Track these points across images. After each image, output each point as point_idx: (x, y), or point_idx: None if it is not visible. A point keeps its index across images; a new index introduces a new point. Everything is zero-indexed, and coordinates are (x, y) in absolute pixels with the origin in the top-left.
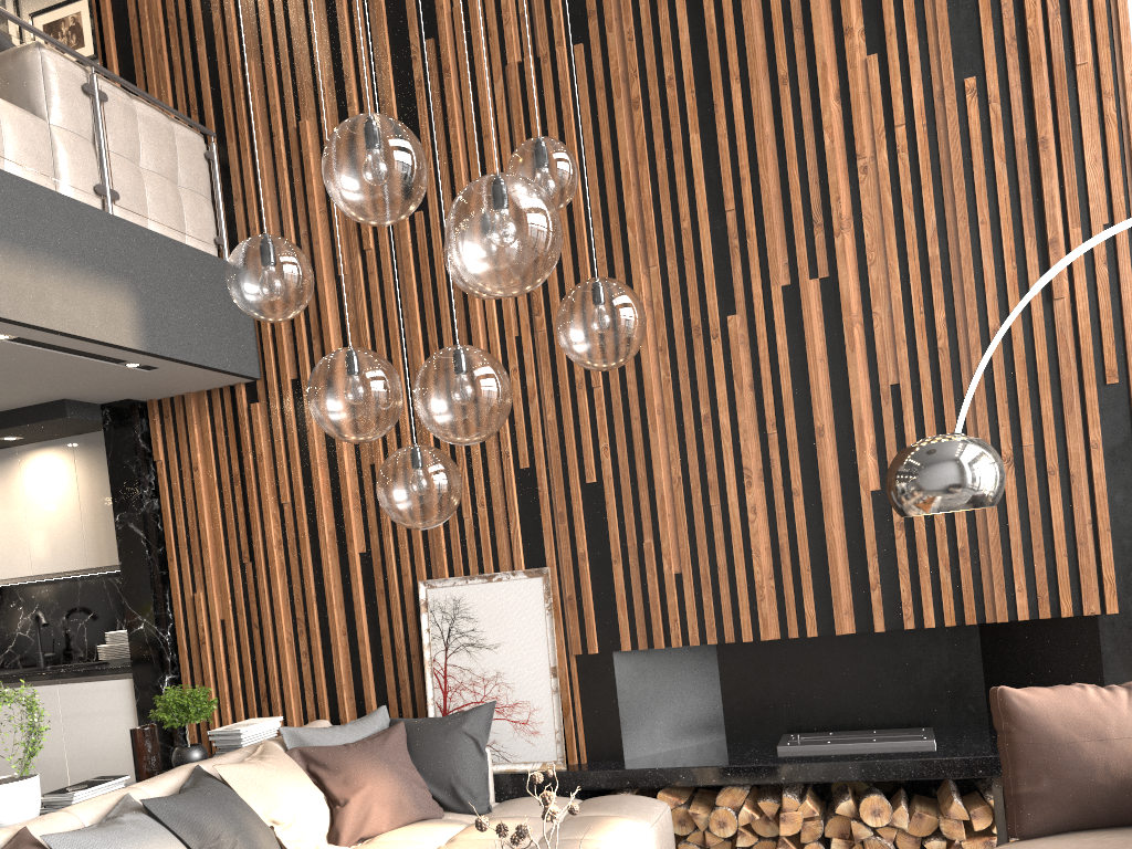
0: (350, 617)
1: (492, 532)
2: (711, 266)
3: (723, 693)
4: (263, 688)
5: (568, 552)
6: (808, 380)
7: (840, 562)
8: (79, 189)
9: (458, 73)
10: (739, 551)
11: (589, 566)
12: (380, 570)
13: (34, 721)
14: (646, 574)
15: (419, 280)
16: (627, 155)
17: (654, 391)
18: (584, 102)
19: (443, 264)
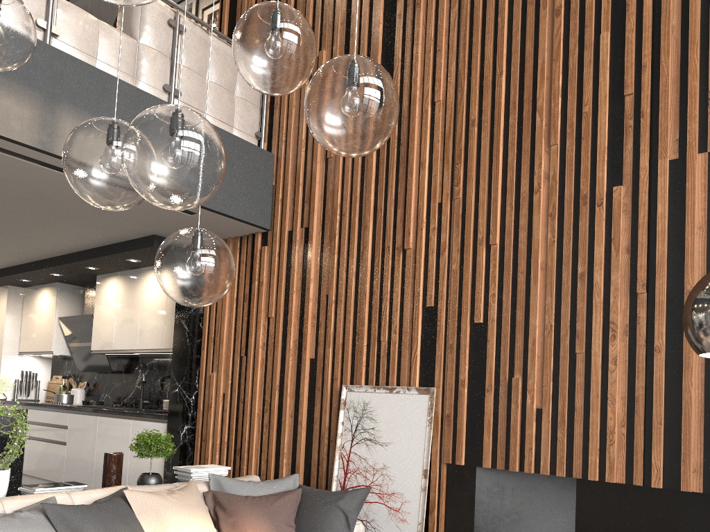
0: (297, 404)
1: (399, 354)
2: (604, 144)
3: (577, 523)
4: (239, 445)
5: (452, 377)
6: (684, 247)
7: (695, 421)
8: (149, 85)
9: (427, 5)
10: (595, 396)
11: (467, 392)
12: (320, 373)
13: (20, 432)
14: (512, 405)
15: (378, 160)
16: (544, 54)
17: (541, 250)
18: (516, 15)
19: (396, 148)
